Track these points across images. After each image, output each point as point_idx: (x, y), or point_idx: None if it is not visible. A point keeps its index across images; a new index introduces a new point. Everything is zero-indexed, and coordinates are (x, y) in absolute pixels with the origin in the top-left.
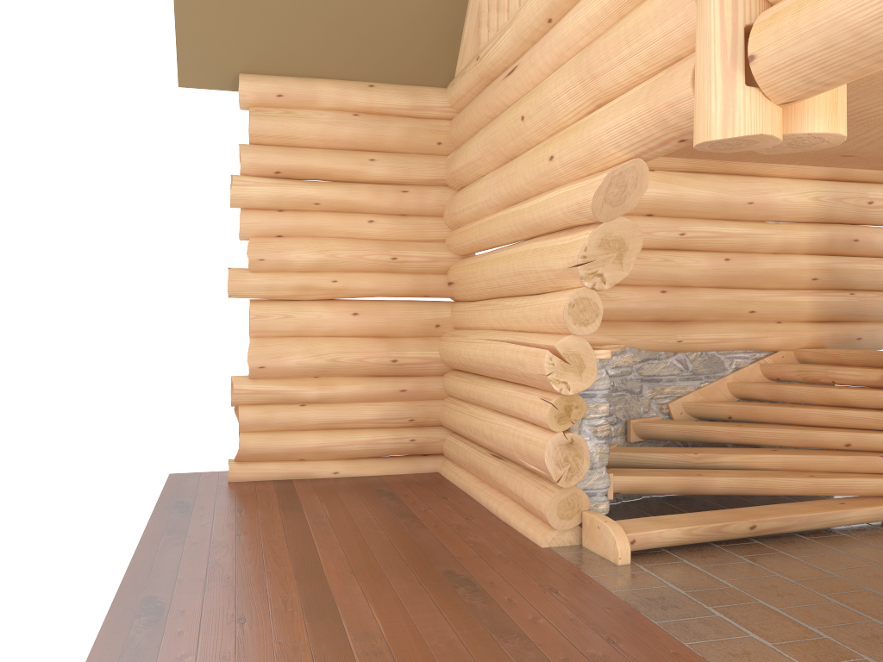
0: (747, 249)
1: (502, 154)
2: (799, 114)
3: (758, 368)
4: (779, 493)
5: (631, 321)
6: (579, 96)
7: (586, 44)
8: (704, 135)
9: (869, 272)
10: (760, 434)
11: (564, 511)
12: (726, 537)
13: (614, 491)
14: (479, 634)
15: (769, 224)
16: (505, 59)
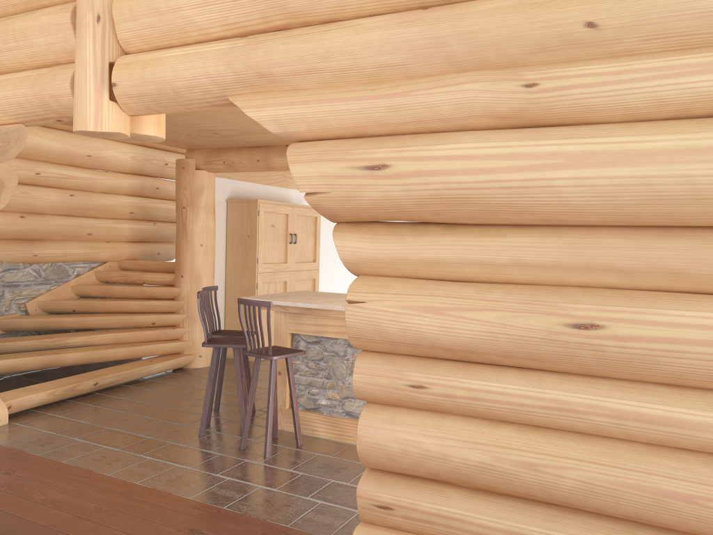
0: (86, 188)
1: None
2: (140, 122)
3: (93, 274)
4: (112, 359)
5: None
6: None
7: None
8: (82, 126)
9: (165, 210)
10: (97, 321)
11: None
12: (78, 393)
13: None
14: None
15: (102, 172)
16: None
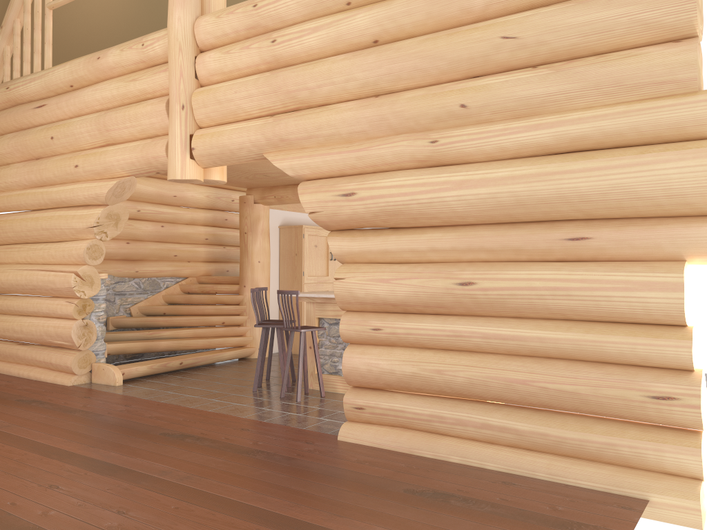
0: (173, 221)
1: (30, 154)
2: (210, 171)
3: (178, 287)
4: (192, 348)
5: (109, 259)
6: (96, 137)
7: (99, 109)
8: (173, 176)
9: (232, 236)
10: (181, 320)
11: (82, 364)
12: (168, 369)
13: (107, 353)
14: (59, 413)
15: (184, 208)
16: (33, 95)
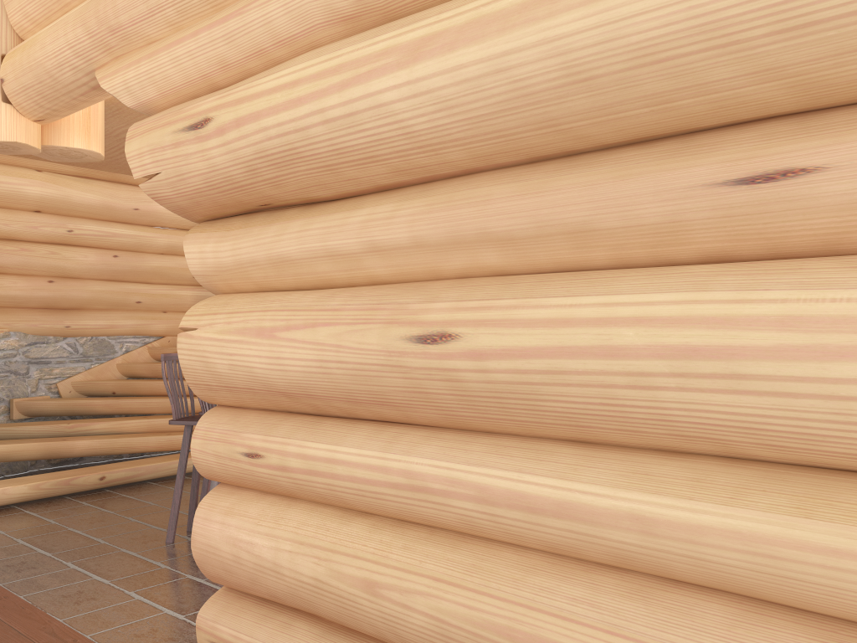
0: (135, 248)
1: None
2: (58, 131)
3: (146, 351)
4: (140, 450)
5: (19, 307)
6: None
7: None
8: None
9: None
10: (133, 404)
11: None
12: (77, 489)
13: None
14: None
15: (156, 229)
16: None
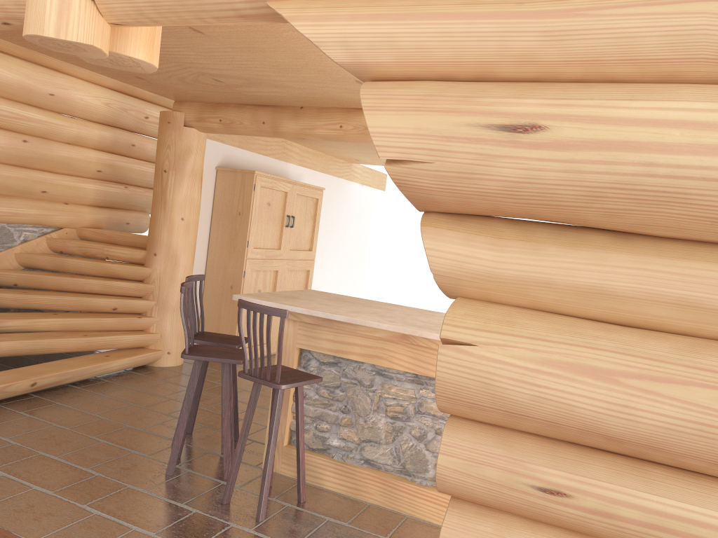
0: (44, 135)
1: None
2: (125, 37)
3: (45, 241)
4: (58, 351)
5: None
6: None
7: None
8: (36, 28)
9: (140, 172)
10: (43, 301)
11: None
12: (8, 396)
13: None
14: None
15: (66, 117)
16: None
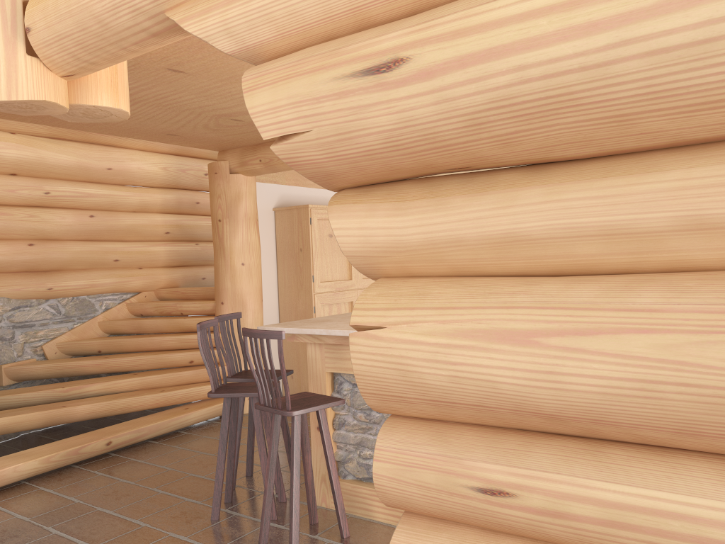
0: (110, 208)
1: None
2: (85, 88)
3: (125, 307)
4: (137, 409)
5: (0, 272)
6: None
7: None
8: None
9: (209, 227)
10: (123, 363)
11: None
12: (85, 457)
13: None
14: None
15: (128, 187)
16: None
